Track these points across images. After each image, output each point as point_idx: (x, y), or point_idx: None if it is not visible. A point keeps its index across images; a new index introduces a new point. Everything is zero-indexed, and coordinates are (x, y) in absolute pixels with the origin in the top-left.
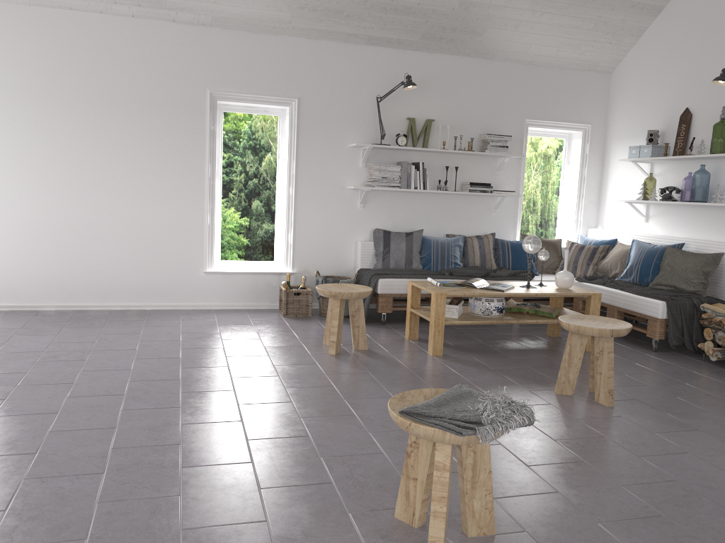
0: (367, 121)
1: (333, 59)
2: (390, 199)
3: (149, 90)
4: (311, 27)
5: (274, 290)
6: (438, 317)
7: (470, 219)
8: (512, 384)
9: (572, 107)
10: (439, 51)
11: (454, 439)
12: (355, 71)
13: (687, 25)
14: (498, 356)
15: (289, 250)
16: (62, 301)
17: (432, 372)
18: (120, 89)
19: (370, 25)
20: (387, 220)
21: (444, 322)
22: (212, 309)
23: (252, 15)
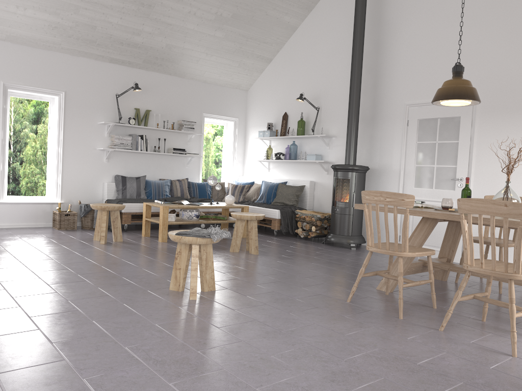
0: (109, 109)
1: (87, 69)
2: (124, 156)
3: None
4: (74, 48)
5: (48, 214)
6: (164, 219)
7: (173, 170)
8: None
9: (228, 108)
10: (153, 70)
11: (201, 241)
12: (102, 78)
13: (284, 69)
14: None
15: (58, 188)
16: None
17: (165, 248)
18: None
19: (112, 51)
20: (123, 169)
21: (167, 223)
22: (3, 228)
23: (35, 37)
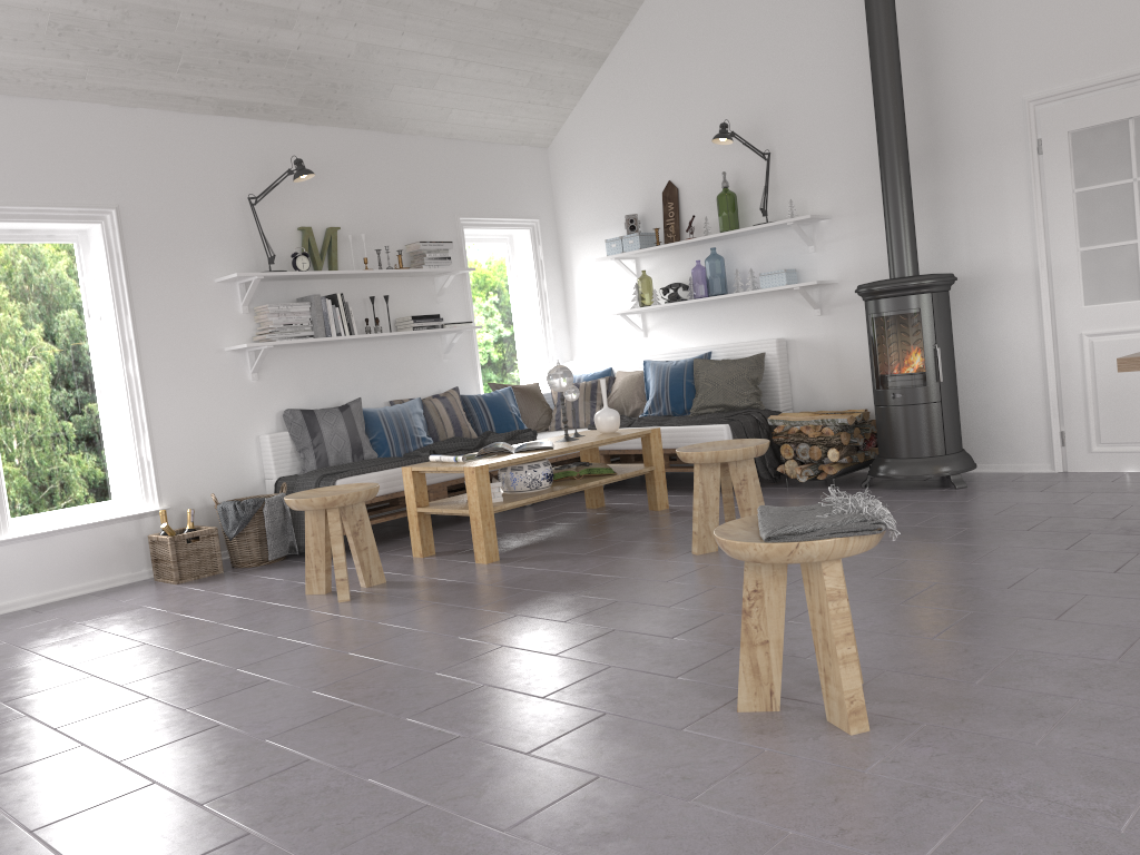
0: (237, 239)
1: (163, 140)
2: (296, 359)
3: None
4: (122, 85)
5: (134, 548)
6: (484, 502)
7: (416, 373)
8: (635, 561)
9: (512, 197)
10: (326, 122)
11: (856, 546)
12: (204, 158)
13: (645, 76)
14: (569, 542)
15: (147, 472)
16: None
17: (521, 578)
18: None
19: (222, 81)
20: (299, 393)
21: (493, 509)
22: (24, 608)
23: (12, 65)
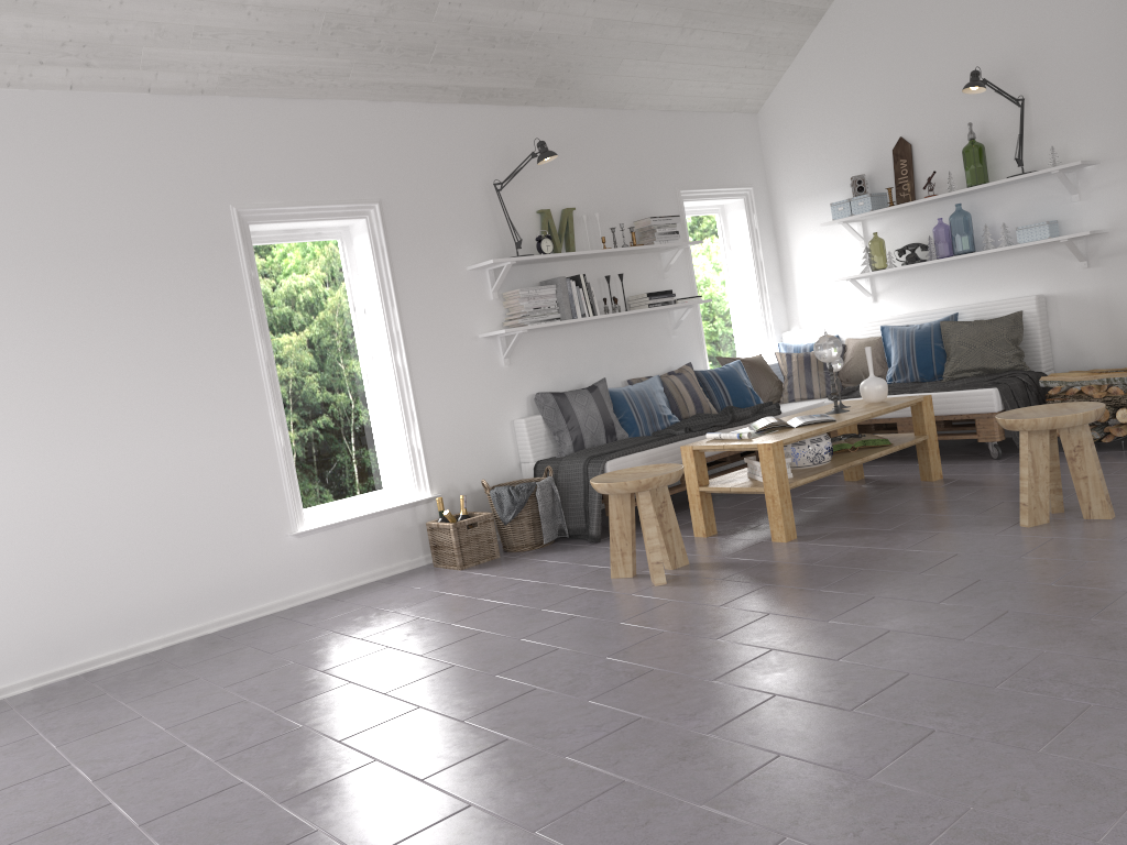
0: (484, 225)
1: (415, 131)
2: (541, 342)
3: (128, 222)
4: (381, 80)
5: (411, 536)
6: (781, 479)
7: (648, 351)
8: (958, 535)
9: (727, 166)
10: (556, 102)
11: None
12: (451, 147)
13: (870, 29)
14: (860, 517)
15: (418, 461)
16: (43, 667)
17: (841, 557)
18: (73, 227)
19: (468, 68)
20: (545, 376)
21: (788, 486)
22: (322, 597)
23: (288, 68)
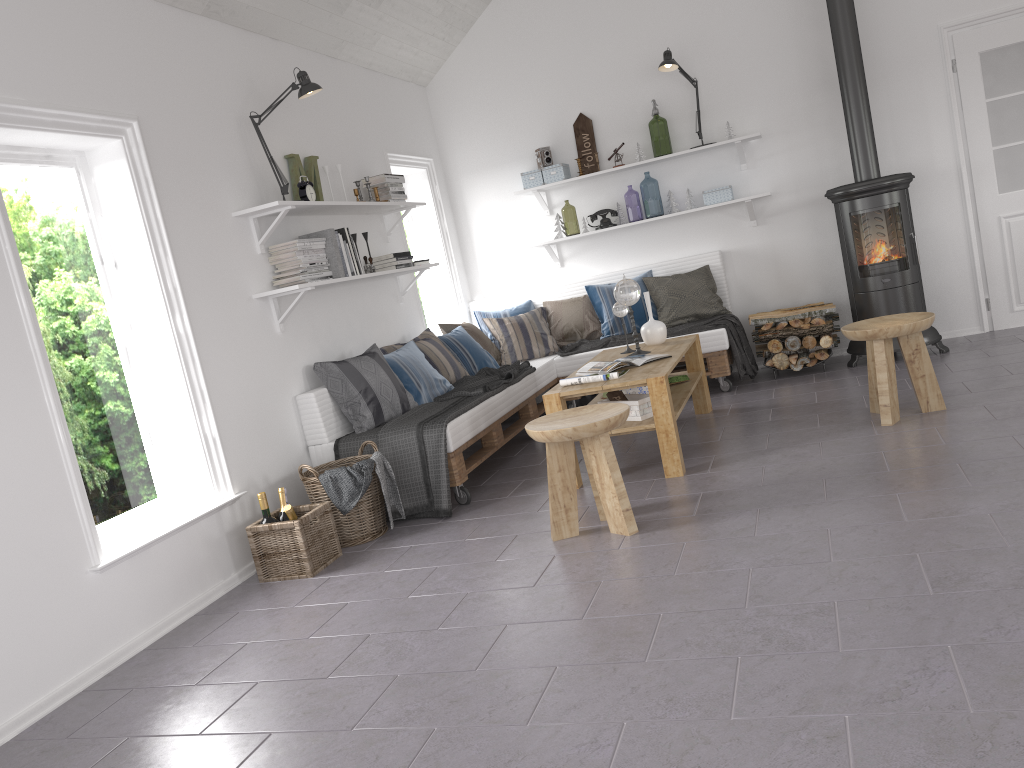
0: (241, 165)
1: (163, 38)
2: (306, 306)
3: None
4: None
5: (221, 549)
6: (672, 413)
7: (386, 318)
8: (845, 441)
9: (414, 134)
10: (287, 37)
11: None
12: (200, 66)
13: (545, 12)
14: (709, 446)
15: (214, 452)
16: None
17: (775, 475)
18: None
19: None
20: (314, 345)
21: (675, 419)
22: (140, 651)
23: None
